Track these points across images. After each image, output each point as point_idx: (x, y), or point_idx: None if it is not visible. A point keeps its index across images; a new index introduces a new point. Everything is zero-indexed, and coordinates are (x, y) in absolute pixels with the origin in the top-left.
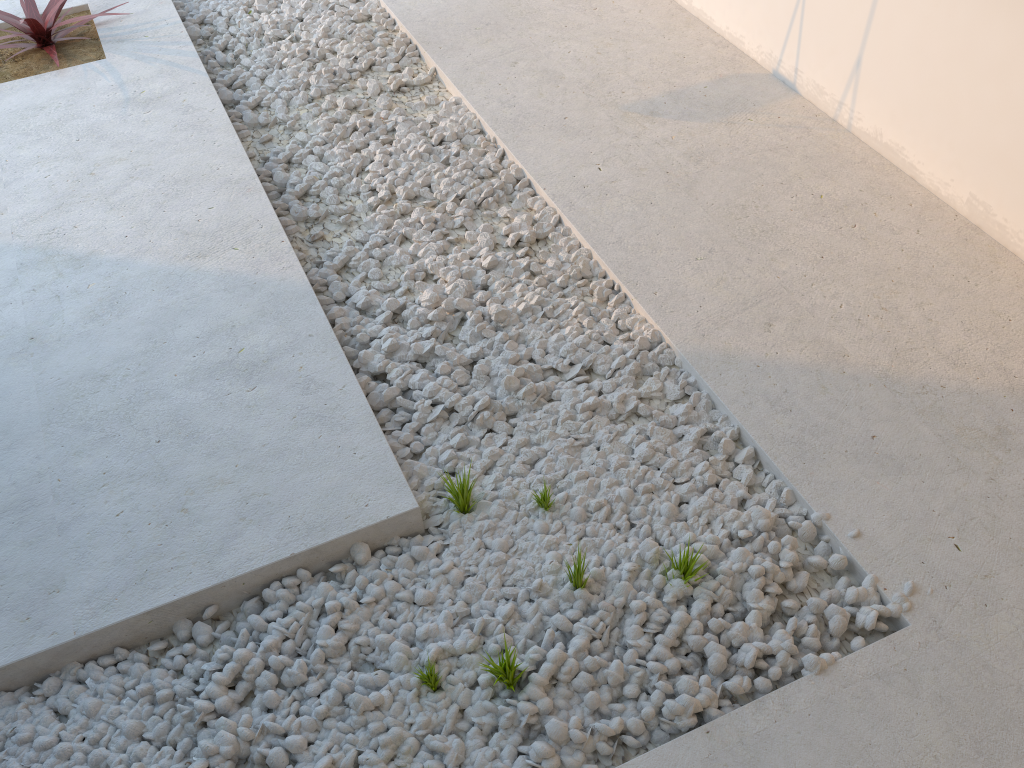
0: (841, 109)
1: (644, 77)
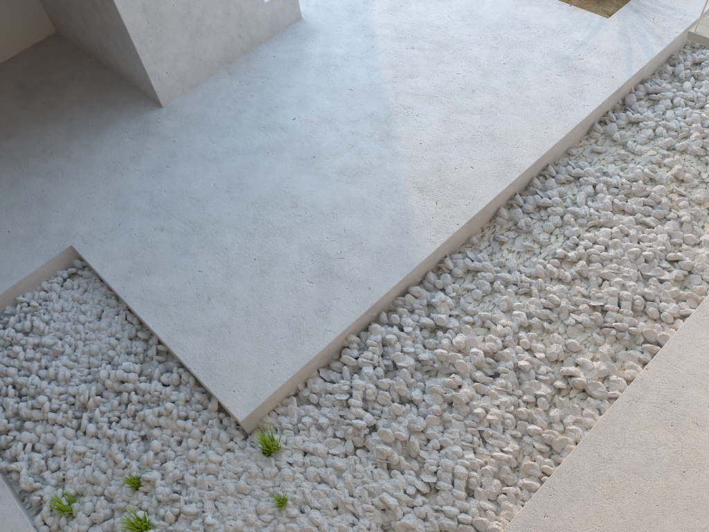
0: None
1: None
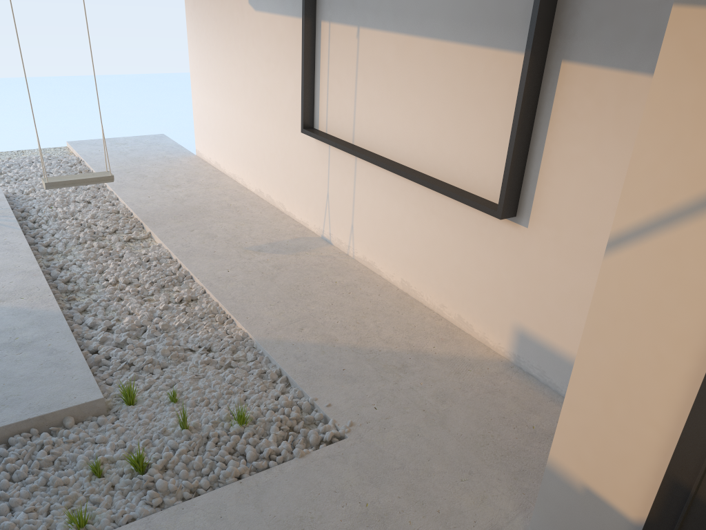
0: (349, 249)
1: (258, 237)
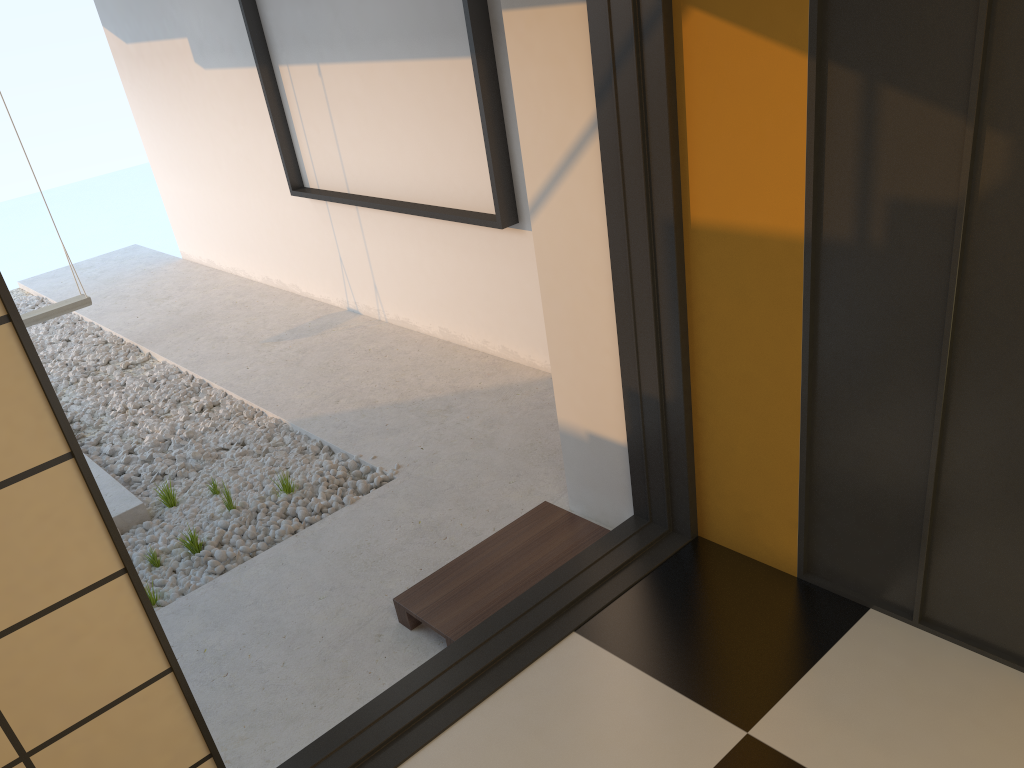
0: (380, 313)
1: (275, 327)
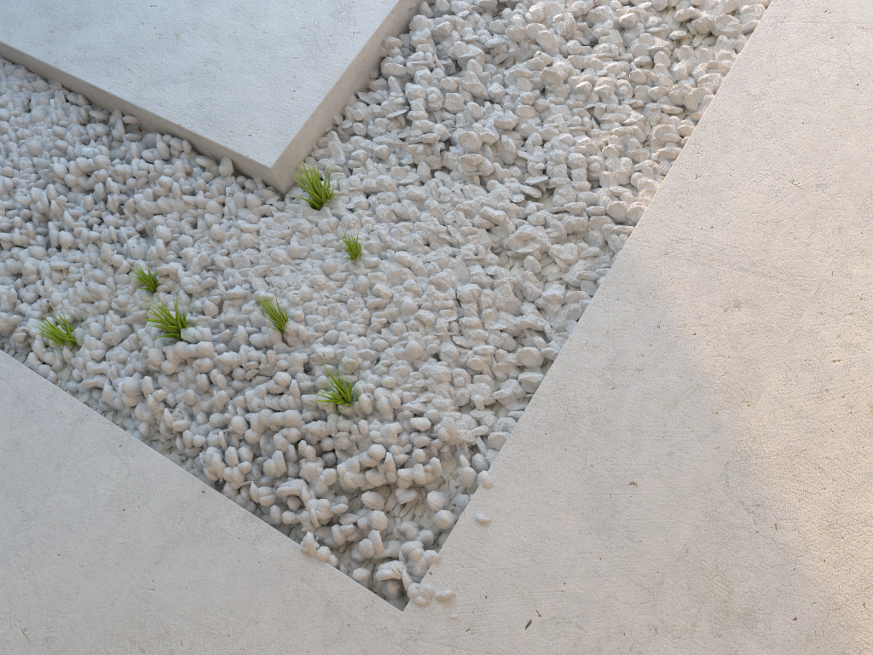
0: None
1: None
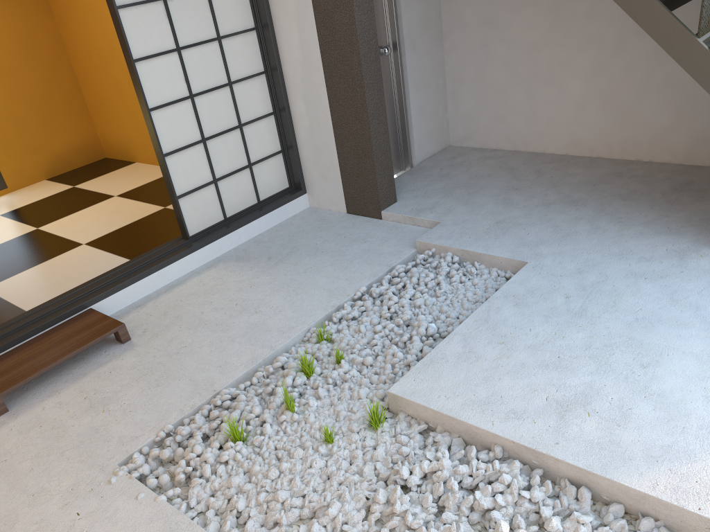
0: None
1: None
